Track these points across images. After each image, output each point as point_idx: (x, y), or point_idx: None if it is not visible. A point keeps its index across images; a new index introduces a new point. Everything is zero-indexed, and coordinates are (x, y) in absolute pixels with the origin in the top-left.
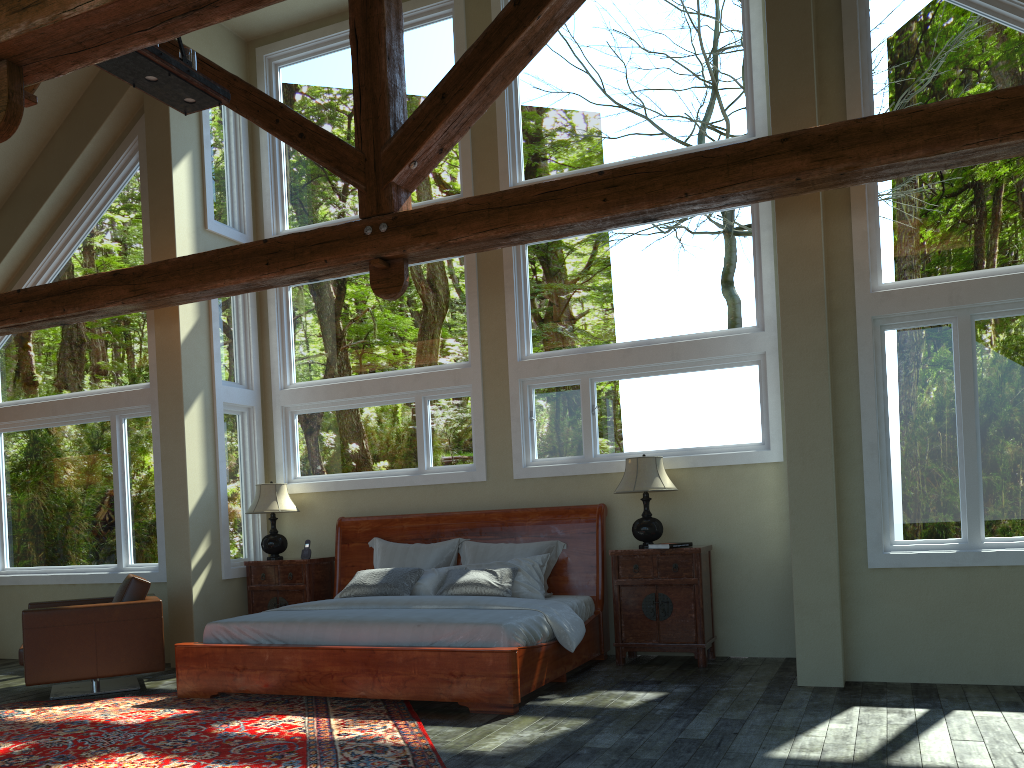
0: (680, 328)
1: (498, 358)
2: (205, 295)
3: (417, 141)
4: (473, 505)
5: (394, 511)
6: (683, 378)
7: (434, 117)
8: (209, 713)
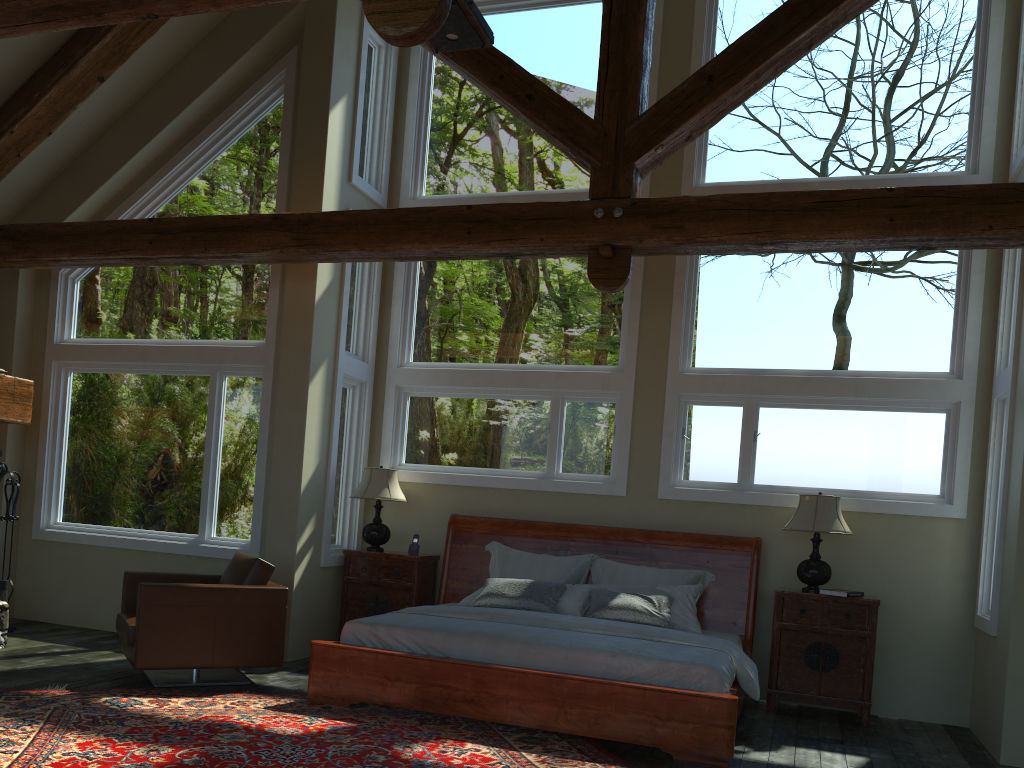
0: (863, 363)
1: (655, 367)
2: (379, 256)
3: (672, 123)
4: (606, 520)
5: (513, 515)
6: (860, 416)
7: (696, 100)
8: (370, 729)
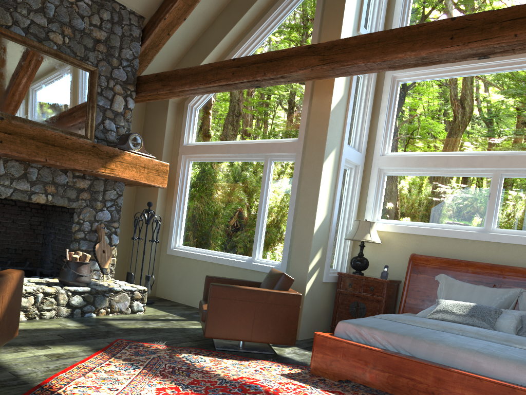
0: None
1: None
2: (379, 67)
3: None
4: None
5: (457, 256)
6: None
7: None
8: None
